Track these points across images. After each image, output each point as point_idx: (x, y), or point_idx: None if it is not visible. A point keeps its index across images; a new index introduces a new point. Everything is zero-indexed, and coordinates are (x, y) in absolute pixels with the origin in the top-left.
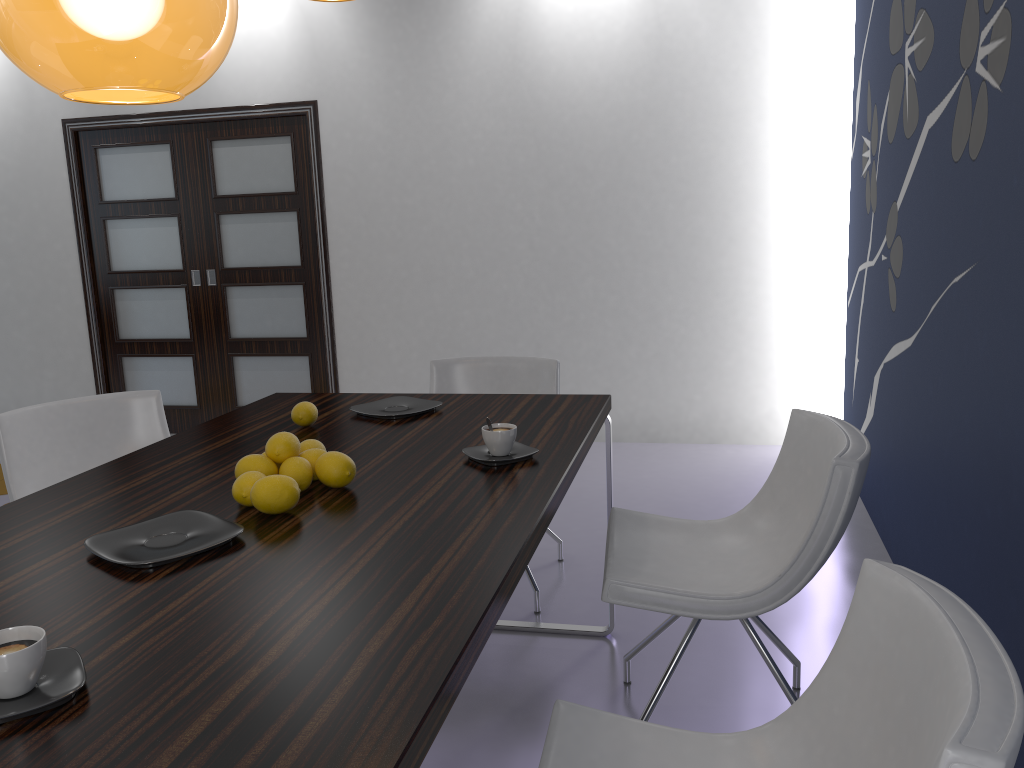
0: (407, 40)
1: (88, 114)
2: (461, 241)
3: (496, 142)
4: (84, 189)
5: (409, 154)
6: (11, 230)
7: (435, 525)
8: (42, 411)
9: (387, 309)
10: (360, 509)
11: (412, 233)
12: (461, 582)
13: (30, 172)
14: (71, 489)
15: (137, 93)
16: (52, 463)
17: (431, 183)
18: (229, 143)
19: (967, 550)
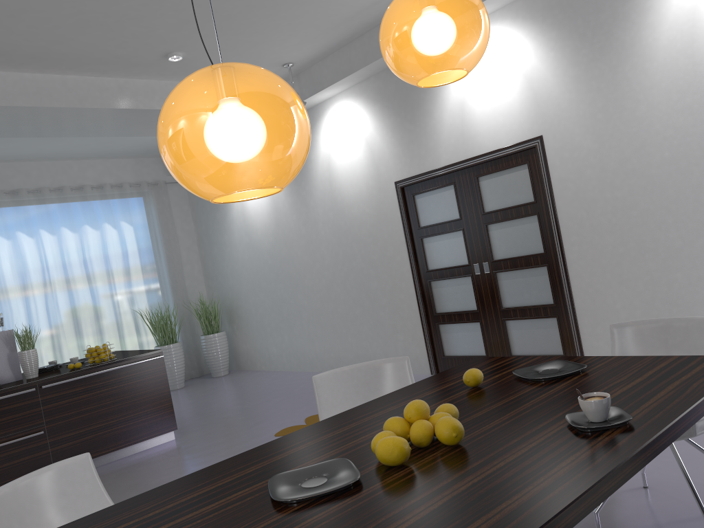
0: (602, 76)
1: (407, 176)
2: (666, 218)
3: (686, 134)
4: (409, 221)
5: (614, 158)
6: (374, 252)
7: (492, 490)
8: (339, 372)
9: (611, 278)
10: (451, 467)
11: (624, 217)
12: None
13: (381, 216)
14: (304, 433)
15: (270, 188)
16: (345, 406)
17: (635, 177)
18: (488, 176)
19: None
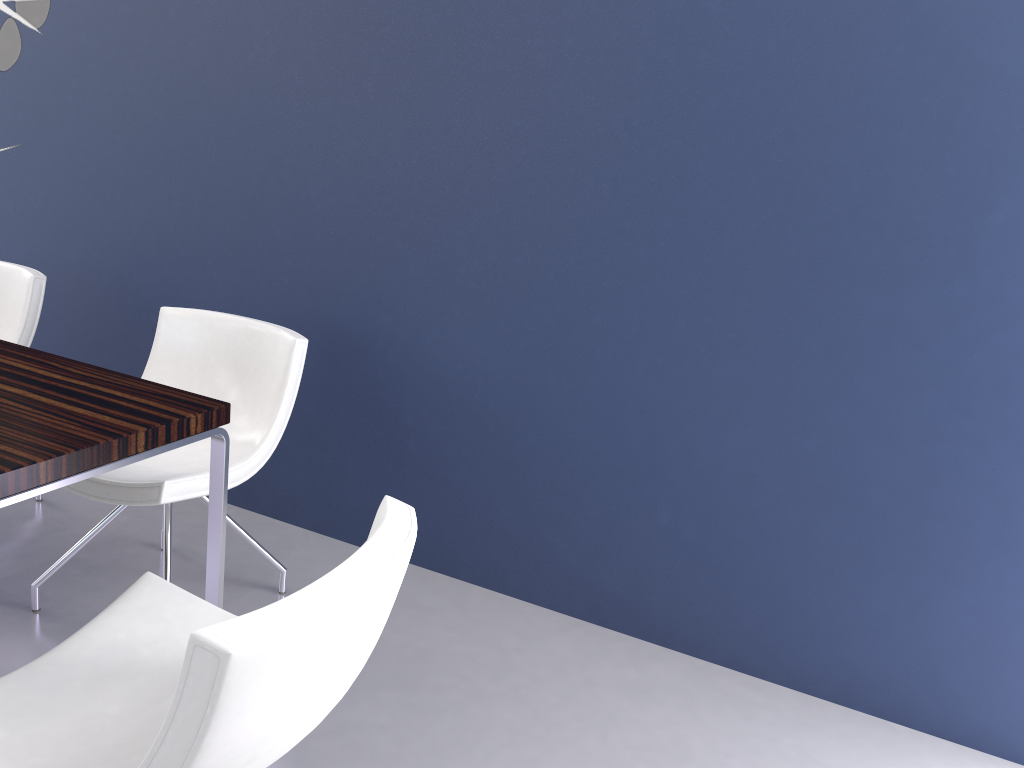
0: None
1: None
2: None
3: None
4: None
5: None
6: None
7: None
8: None
9: None
10: None
11: None
12: (10, 352)
13: None
14: None
15: None
16: None
17: None
18: None
19: (35, 341)
